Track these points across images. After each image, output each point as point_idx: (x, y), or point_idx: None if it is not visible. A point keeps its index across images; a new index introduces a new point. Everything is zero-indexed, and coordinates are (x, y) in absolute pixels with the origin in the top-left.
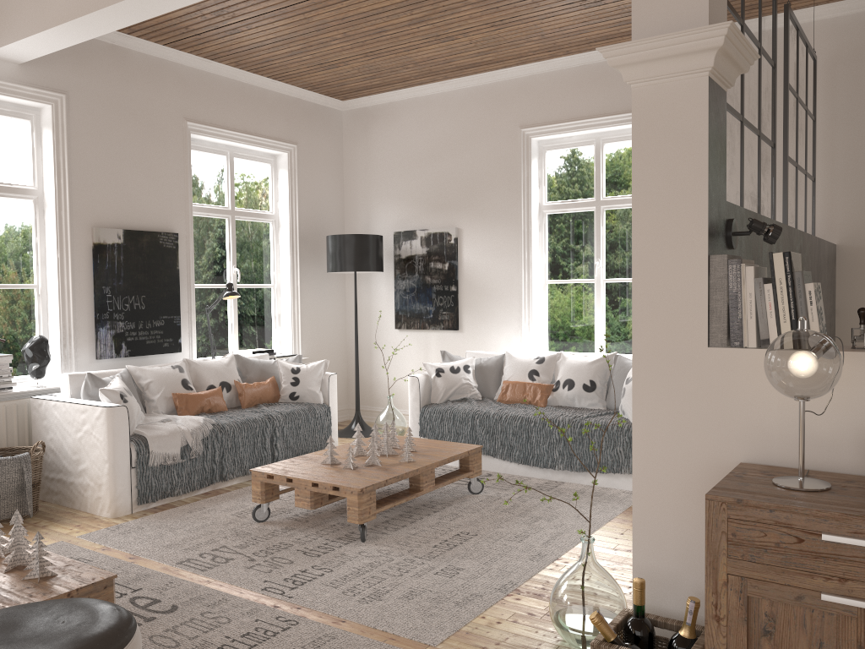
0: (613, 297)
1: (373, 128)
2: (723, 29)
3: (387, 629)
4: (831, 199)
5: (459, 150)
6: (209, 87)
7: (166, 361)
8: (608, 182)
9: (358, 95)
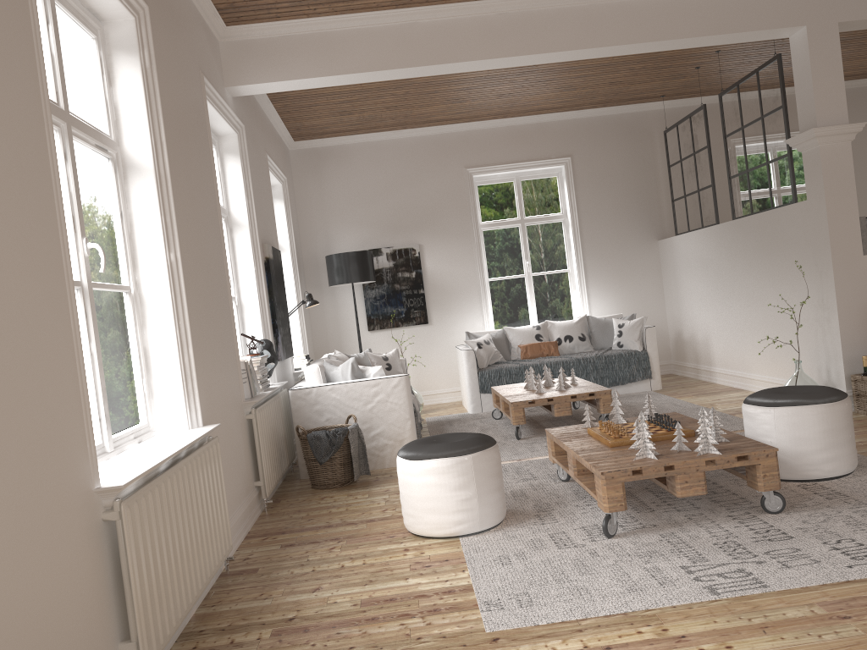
0: (539, 285)
1: (326, 166)
2: (863, 125)
3: (735, 430)
4: (672, 213)
5: (414, 184)
6: (265, 124)
7: (288, 364)
8: (526, 207)
9: (315, 138)
